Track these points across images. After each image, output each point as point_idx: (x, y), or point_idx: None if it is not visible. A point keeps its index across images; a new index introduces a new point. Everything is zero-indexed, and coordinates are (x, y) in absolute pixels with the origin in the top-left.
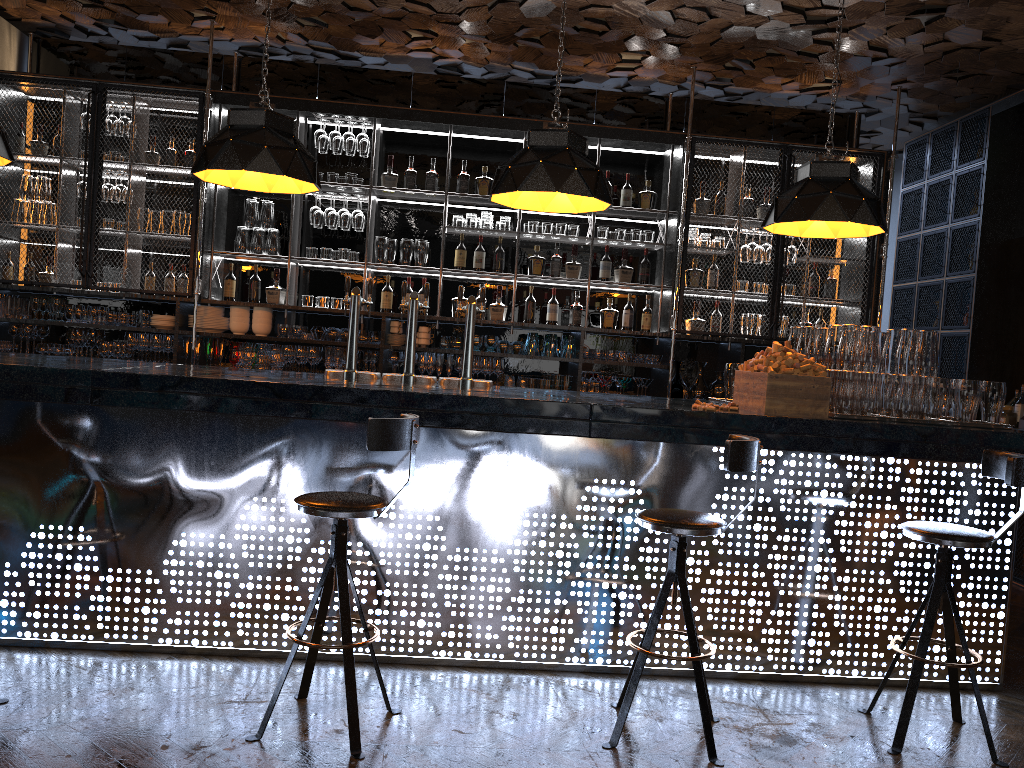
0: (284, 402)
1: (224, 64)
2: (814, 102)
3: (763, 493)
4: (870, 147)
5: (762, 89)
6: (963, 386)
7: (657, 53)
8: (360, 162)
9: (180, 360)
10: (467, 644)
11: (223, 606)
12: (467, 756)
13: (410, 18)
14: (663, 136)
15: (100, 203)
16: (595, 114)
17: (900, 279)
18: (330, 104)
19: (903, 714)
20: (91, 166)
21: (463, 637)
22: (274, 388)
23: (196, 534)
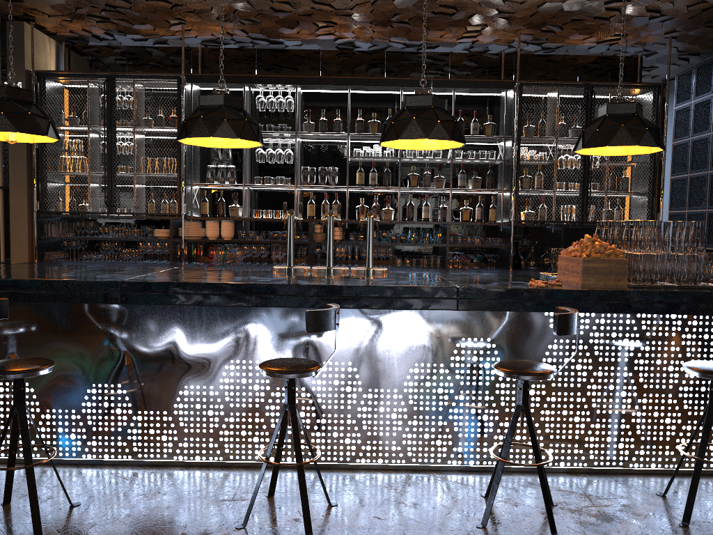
0: (247, 296)
1: (192, 53)
2: (607, 49)
3: (582, 343)
4: (650, 77)
5: (569, 43)
6: None
7: (492, 25)
8: (288, 115)
9: (174, 259)
10: (379, 454)
11: (214, 433)
12: None
13: (317, 14)
14: (499, 83)
15: (116, 156)
16: (450, 70)
17: (676, 172)
18: (265, 77)
19: (689, 498)
20: (108, 131)
21: (376, 449)
22: (240, 287)
23: (194, 386)
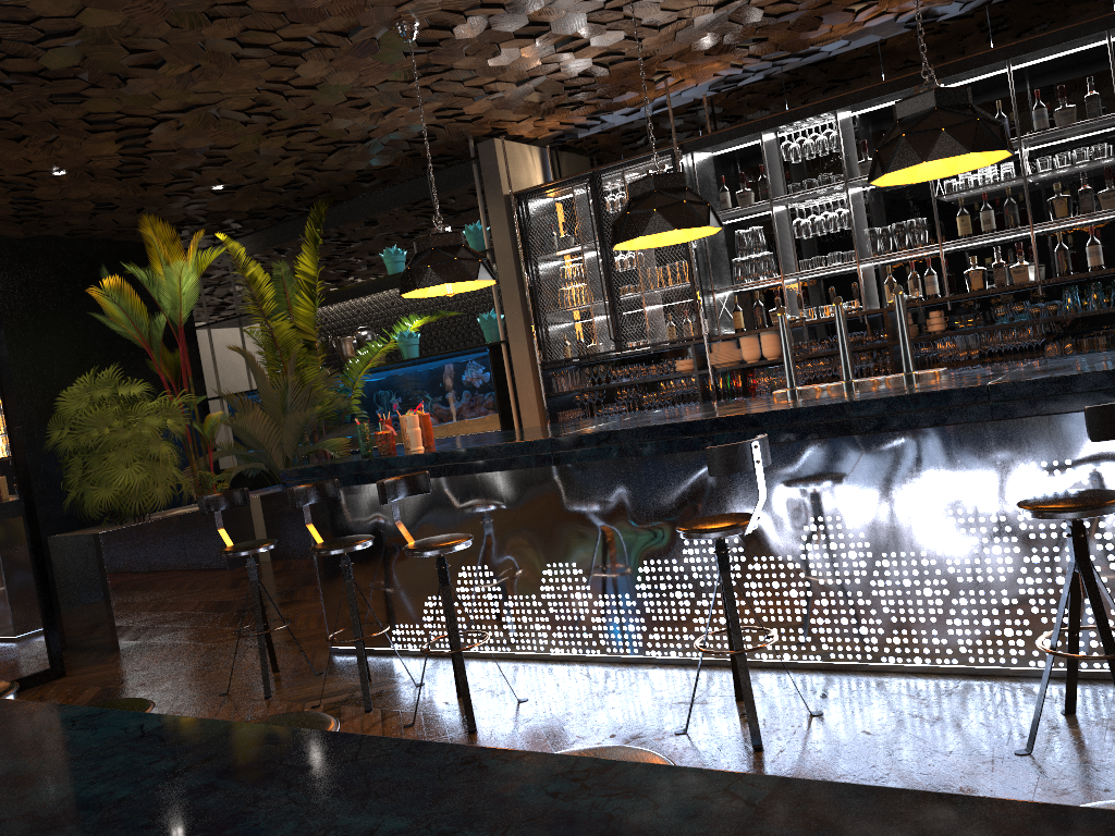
0: (690, 438)
1: (697, 109)
2: None
3: None
4: None
5: None
6: None
7: None
8: (840, 156)
9: (706, 397)
10: (917, 650)
11: (687, 622)
12: (859, 754)
13: None
14: None
15: (614, 275)
16: None
17: None
18: (785, 115)
19: None
20: (600, 246)
21: (909, 643)
22: (680, 427)
23: (654, 561)
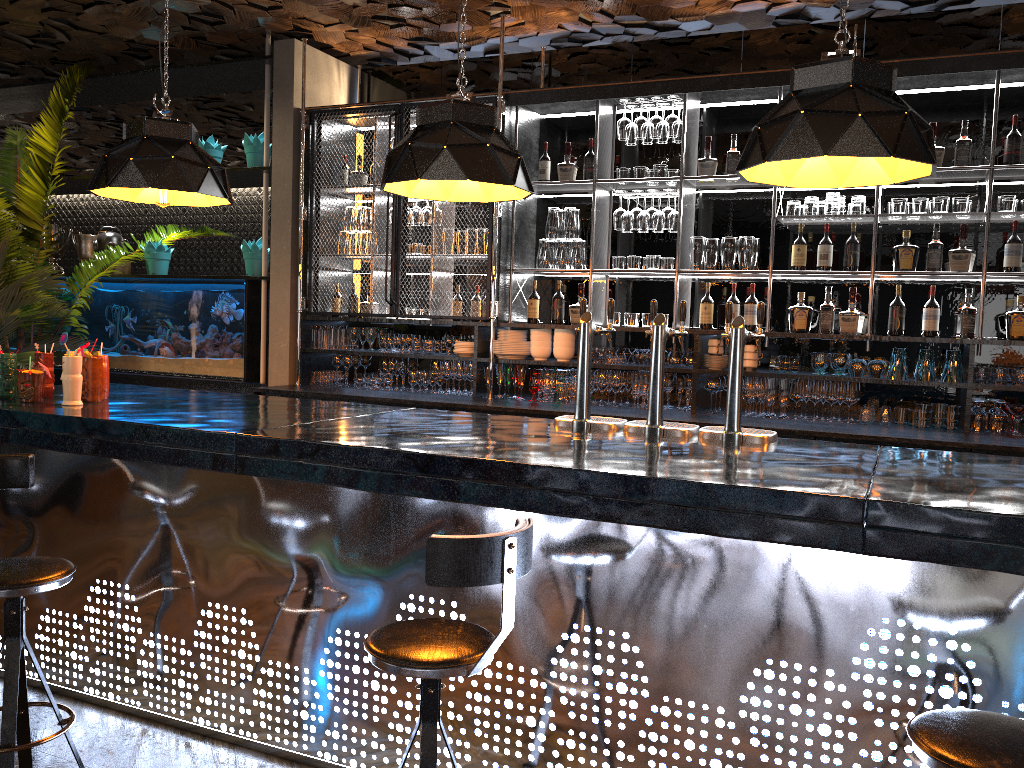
0: (428, 478)
1: (533, 62)
2: None
3: None
4: None
5: None
6: None
7: None
8: (678, 150)
9: (481, 389)
10: None
11: (380, 725)
12: None
13: None
14: None
15: (404, 228)
16: (1000, 39)
17: None
18: (629, 86)
19: None
20: None
21: None
22: (416, 460)
23: (351, 632)
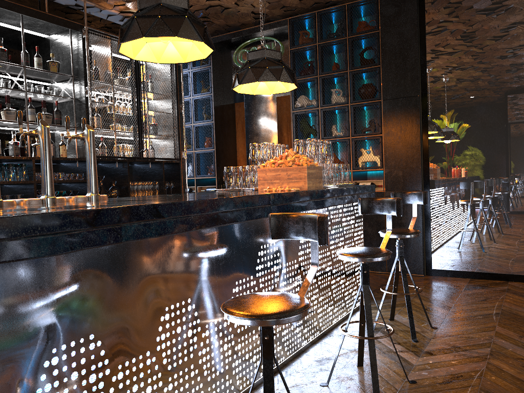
0: (97, 230)
1: None
2: (120, 21)
3: None
4: None
5: (100, 6)
6: (340, 167)
7: None
8: None
9: None
10: None
11: None
12: None
13: None
14: (69, 23)
15: None
16: None
17: None
18: None
19: (410, 322)
20: None
21: None
22: (86, 216)
23: None
